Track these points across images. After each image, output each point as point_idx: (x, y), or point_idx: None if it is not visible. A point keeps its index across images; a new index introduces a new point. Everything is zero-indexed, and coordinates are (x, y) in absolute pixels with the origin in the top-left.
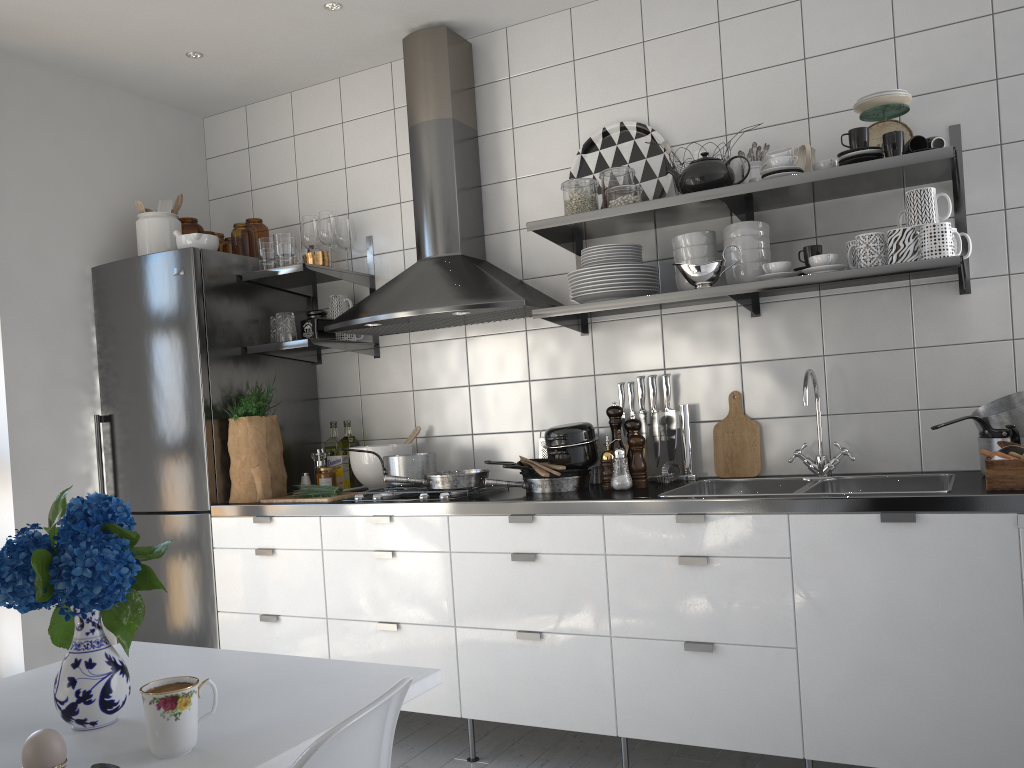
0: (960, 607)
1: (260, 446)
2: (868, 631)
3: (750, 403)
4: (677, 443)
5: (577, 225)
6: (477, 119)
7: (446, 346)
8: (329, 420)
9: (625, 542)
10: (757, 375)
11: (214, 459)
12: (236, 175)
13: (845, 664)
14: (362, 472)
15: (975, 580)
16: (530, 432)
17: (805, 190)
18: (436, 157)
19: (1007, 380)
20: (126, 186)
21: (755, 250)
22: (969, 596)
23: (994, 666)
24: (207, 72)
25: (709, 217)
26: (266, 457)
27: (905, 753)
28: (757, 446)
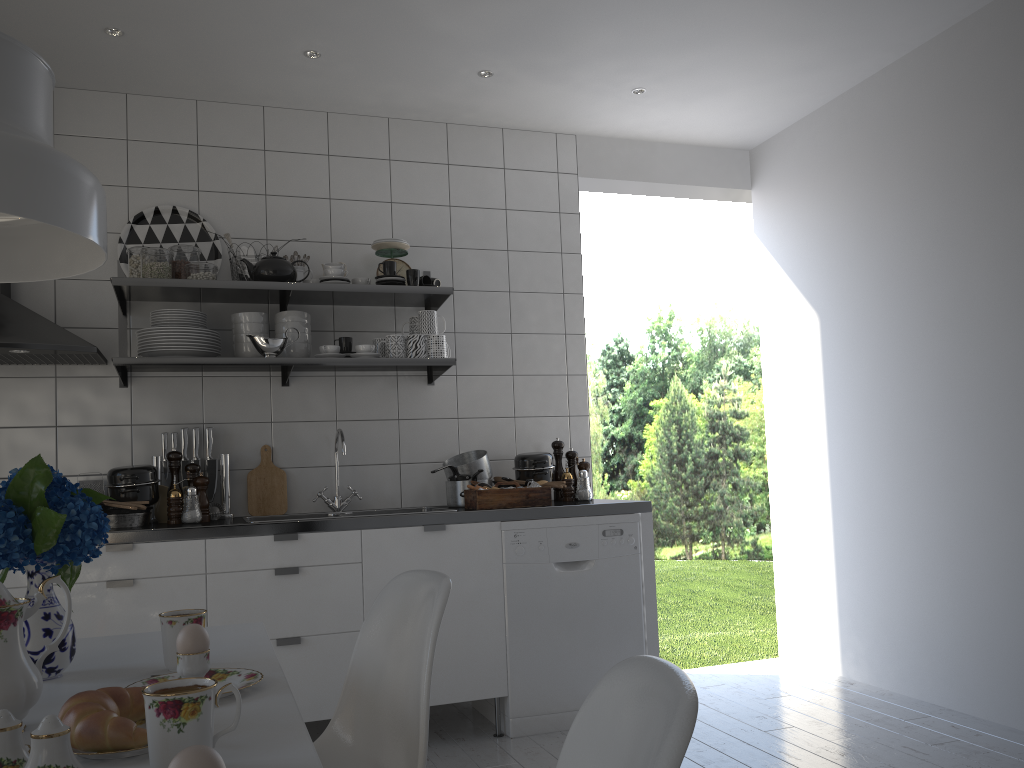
0: (469, 585)
1: None
2: None
3: (278, 455)
4: (217, 487)
5: (148, 287)
6: None
7: None
8: None
9: (226, 561)
10: (285, 433)
11: None
12: None
13: None
14: None
15: (478, 566)
16: None
17: (342, 296)
18: None
19: (454, 445)
20: None
21: (305, 334)
22: (474, 577)
23: (487, 621)
24: None
25: (253, 301)
26: None
27: (435, 692)
28: (285, 490)
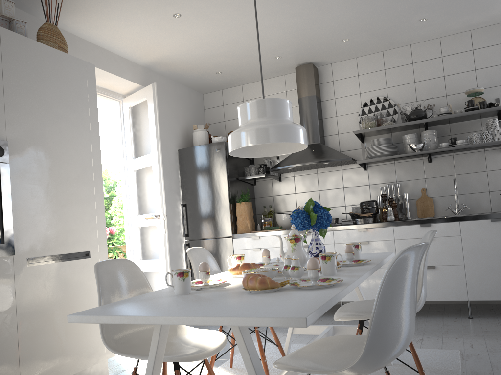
0: None
1: (248, 212)
2: (488, 256)
3: (429, 192)
4: (403, 207)
5: (368, 132)
6: (320, 95)
7: (309, 176)
8: (259, 206)
9: (401, 235)
10: (431, 182)
11: (232, 217)
12: (218, 115)
13: (481, 268)
14: (283, 222)
15: None
16: (344, 206)
17: (450, 119)
18: (310, 109)
19: None
20: (185, 119)
21: (433, 139)
22: None
23: None
24: (218, 78)
25: (412, 129)
26: (250, 217)
27: None
28: (432, 206)
